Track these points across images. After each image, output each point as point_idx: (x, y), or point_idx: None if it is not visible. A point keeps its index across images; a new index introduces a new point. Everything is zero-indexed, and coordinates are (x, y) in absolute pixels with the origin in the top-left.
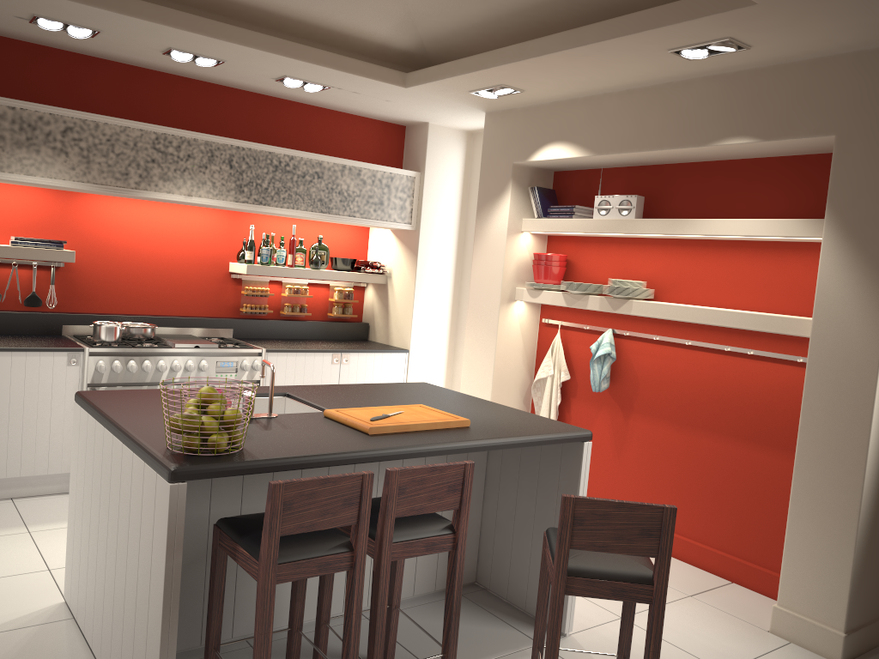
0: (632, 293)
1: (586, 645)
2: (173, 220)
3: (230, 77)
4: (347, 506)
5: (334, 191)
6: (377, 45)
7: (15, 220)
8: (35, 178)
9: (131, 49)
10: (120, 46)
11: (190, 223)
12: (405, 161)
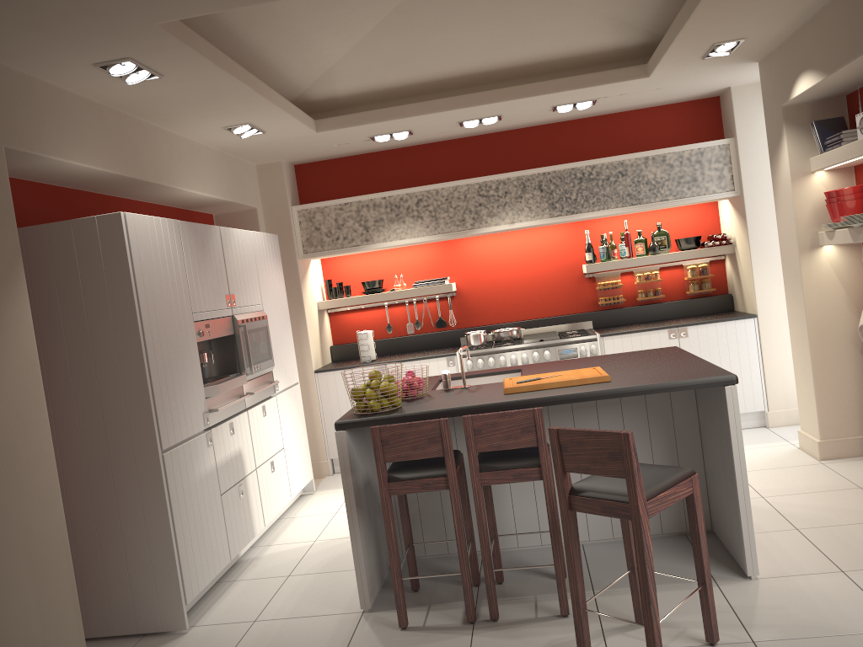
0: None
1: (764, 589)
2: (529, 242)
3: (525, 121)
4: (432, 443)
5: (641, 183)
6: (614, 51)
7: (420, 269)
8: (405, 240)
9: (443, 131)
10: (435, 132)
11: (542, 241)
12: (724, 130)
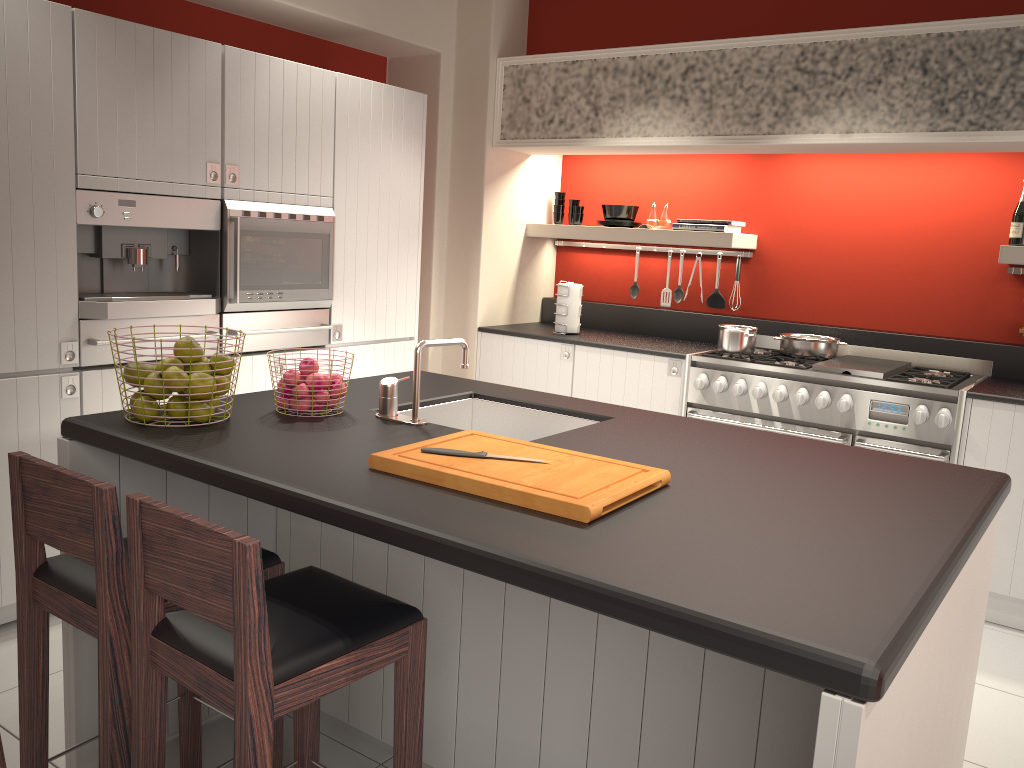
0: None
1: None
2: (911, 183)
3: None
4: (84, 531)
5: None
6: None
7: (705, 201)
8: (651, 140)
9: None
10: None
11: (938, 185)
12: None
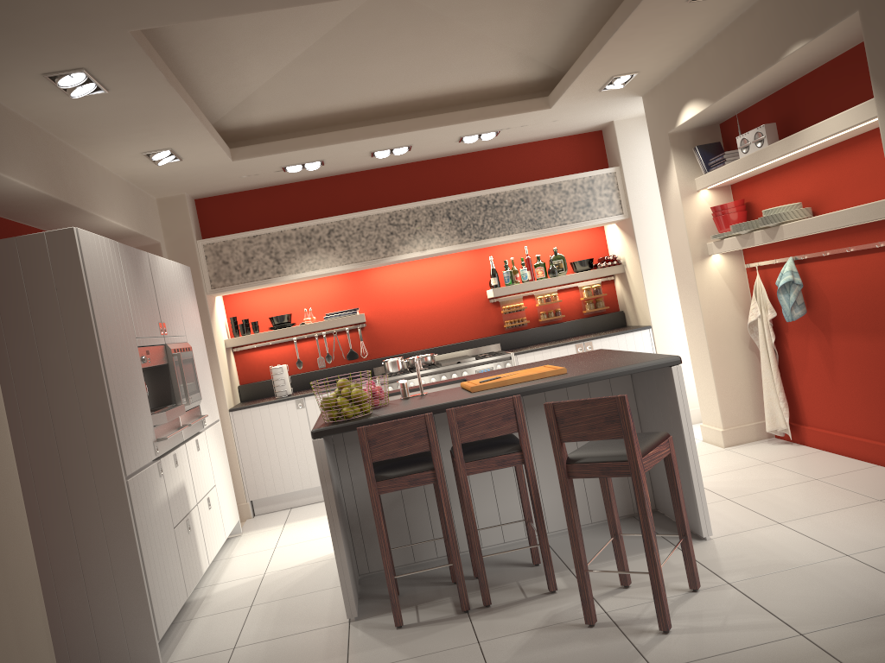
0: (780, 218)
1: (720, 545)
2: (434, 271)
3: (430, 152)
4: (418, 438)
5: (541, 209)
6: (517, 85)
7: (328, 302)
8: (318, 271)
9: (353, 161)
10: (345, 163)
11: (447, 269)
12: (608, 160)
